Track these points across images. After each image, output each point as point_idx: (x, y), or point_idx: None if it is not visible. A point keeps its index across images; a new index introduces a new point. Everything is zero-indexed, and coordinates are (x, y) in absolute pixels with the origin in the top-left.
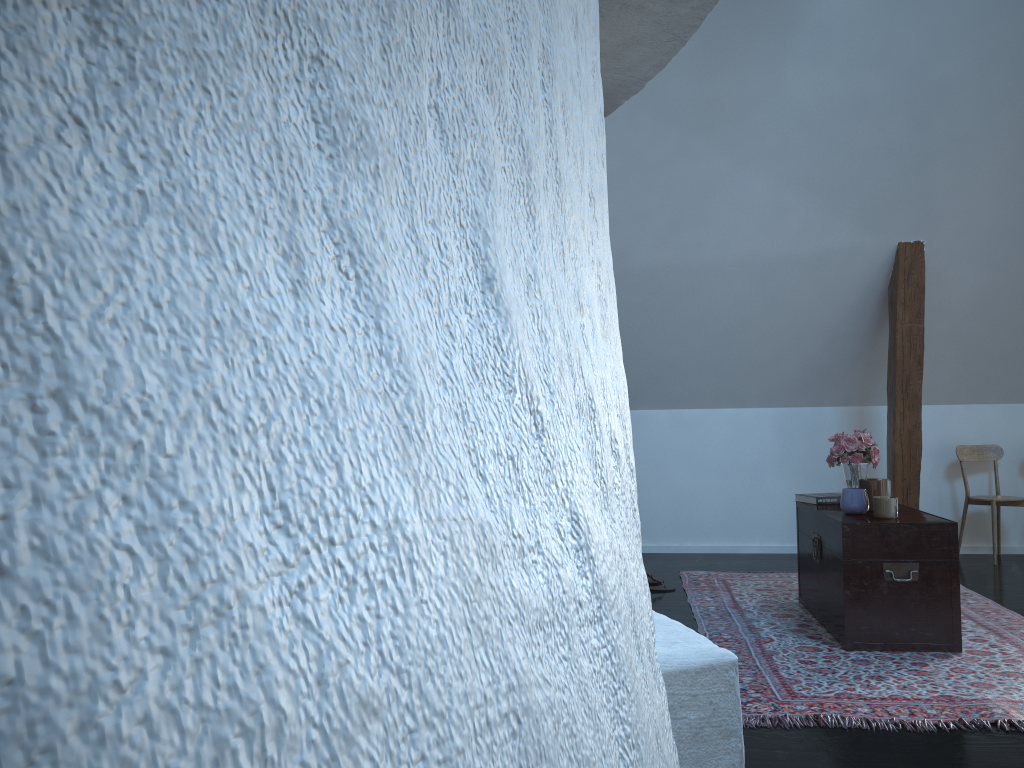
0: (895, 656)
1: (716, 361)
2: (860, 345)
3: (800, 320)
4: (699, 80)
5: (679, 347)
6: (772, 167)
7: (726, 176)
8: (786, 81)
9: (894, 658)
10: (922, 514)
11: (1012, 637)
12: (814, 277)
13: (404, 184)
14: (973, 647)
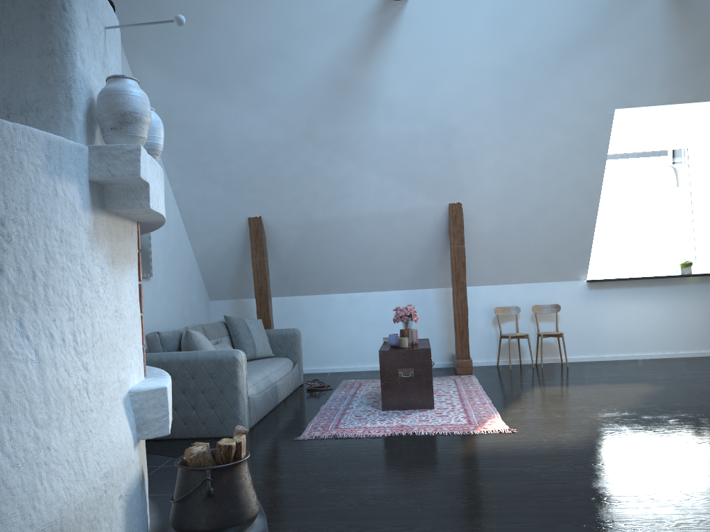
0: (401, 411)
1: (366, 267)
2: (440, 256)
3: (406, 244)
4: (332, 127)
5: (346, 260)
6: (377, 168)
7: (354, 173)
8: (376, 127)
9: (400, 412)
10: (425, 345)
11: (466, 401)
12: (409, 222)
13: (5, 319)
14: (442, 406)
